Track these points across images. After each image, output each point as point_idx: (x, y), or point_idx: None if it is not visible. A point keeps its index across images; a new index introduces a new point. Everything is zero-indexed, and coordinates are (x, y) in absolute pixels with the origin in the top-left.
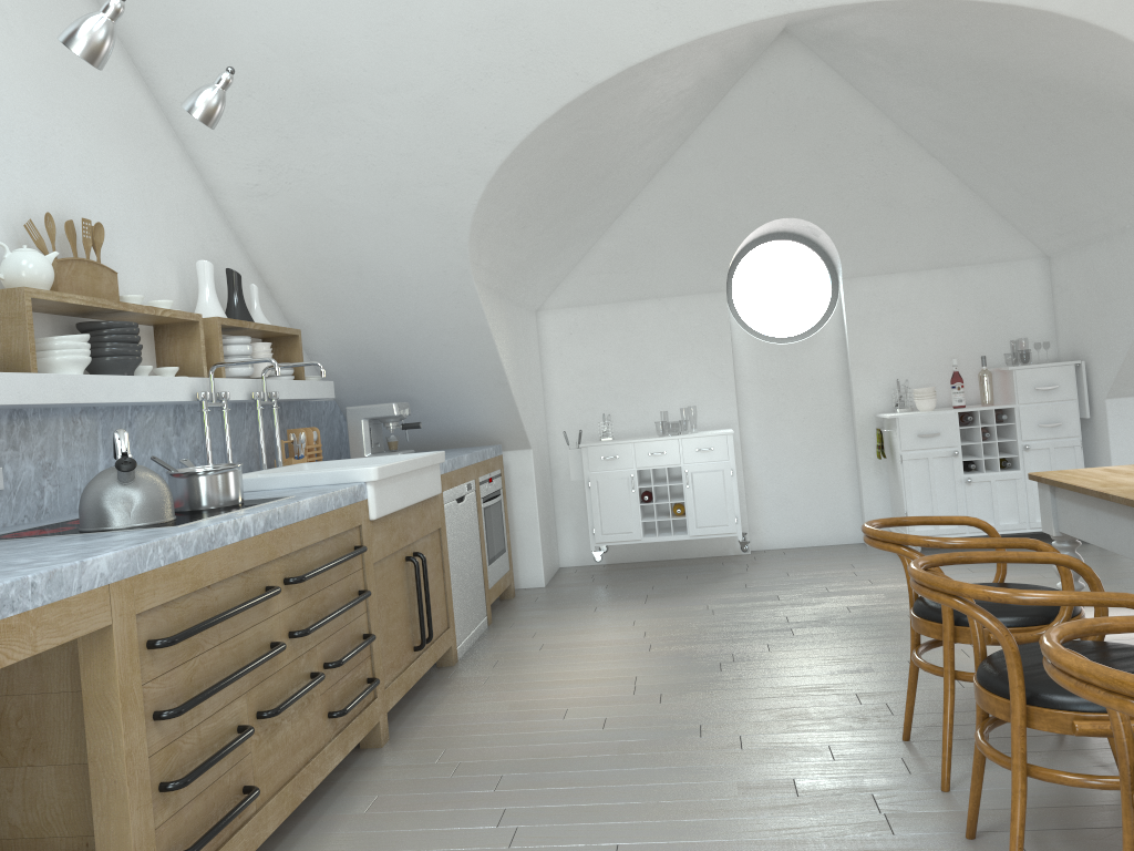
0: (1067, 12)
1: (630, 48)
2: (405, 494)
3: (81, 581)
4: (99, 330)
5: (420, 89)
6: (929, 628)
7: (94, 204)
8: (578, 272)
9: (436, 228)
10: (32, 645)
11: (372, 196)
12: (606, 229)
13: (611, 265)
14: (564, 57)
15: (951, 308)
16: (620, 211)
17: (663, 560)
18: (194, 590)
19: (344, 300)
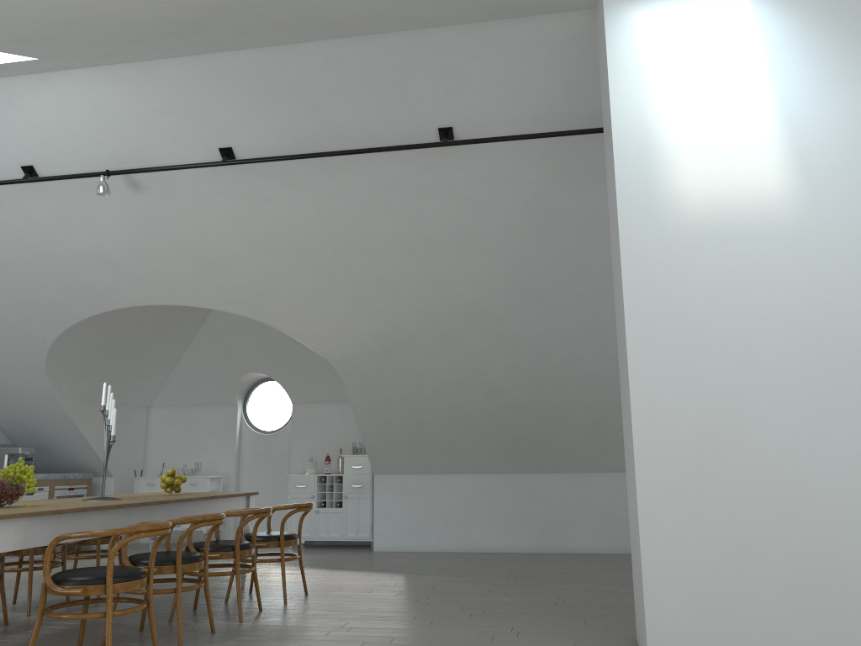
0: (237, 313)
1: (80, 313)
2: None
3: None
4: None
5: (7, 321)
6: None
7: None
8: (164, 389)
9: (32, 372)
10: None
11: (2, 358)
12: (171, 371)
13: (179, 388)
14: (57, 314)
15: (341, 423)
16: (174, 363)
17: None
18: None
19: (4, 399)
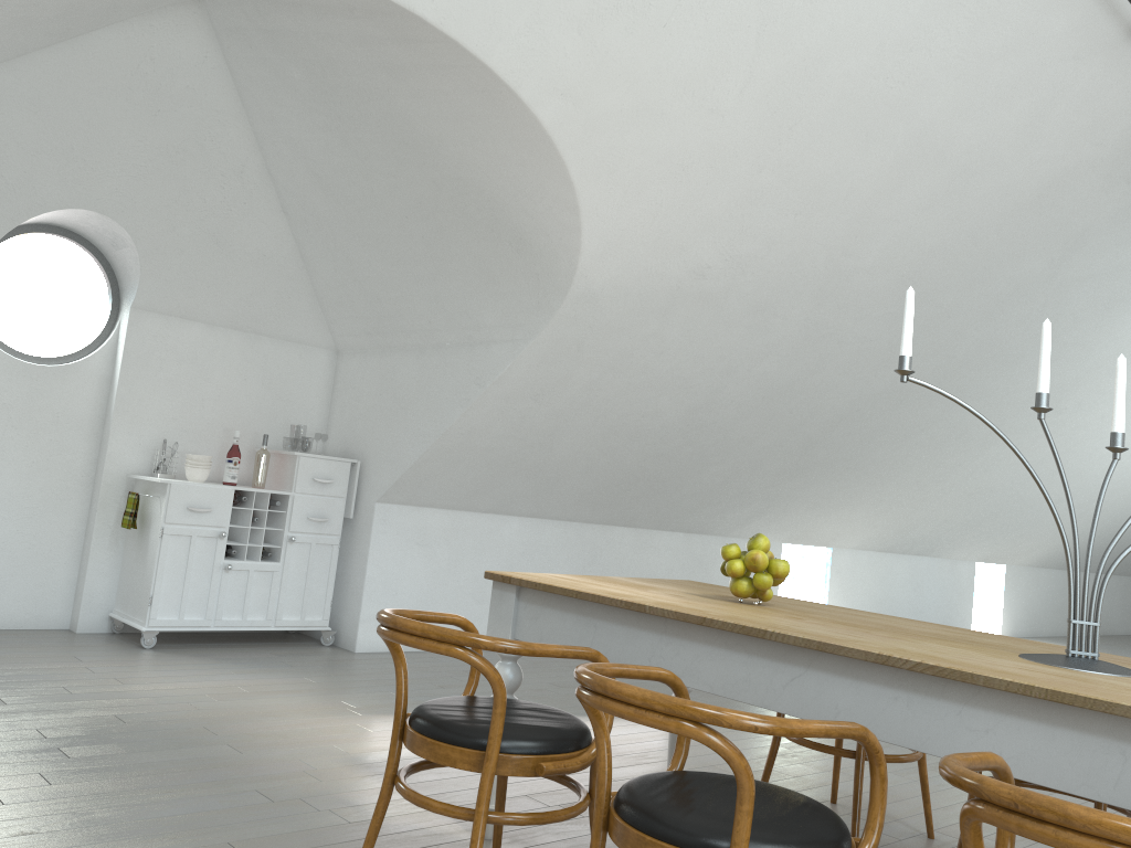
0: (546, 125)
1: None
2: None
3: None
4: None
5: None
6: (457, 756)
7: None
8: None
9: None
10: None
11: None
12: None
13: None
14: None
15: (239, 376)
16: None
17: None
18: None
19: None
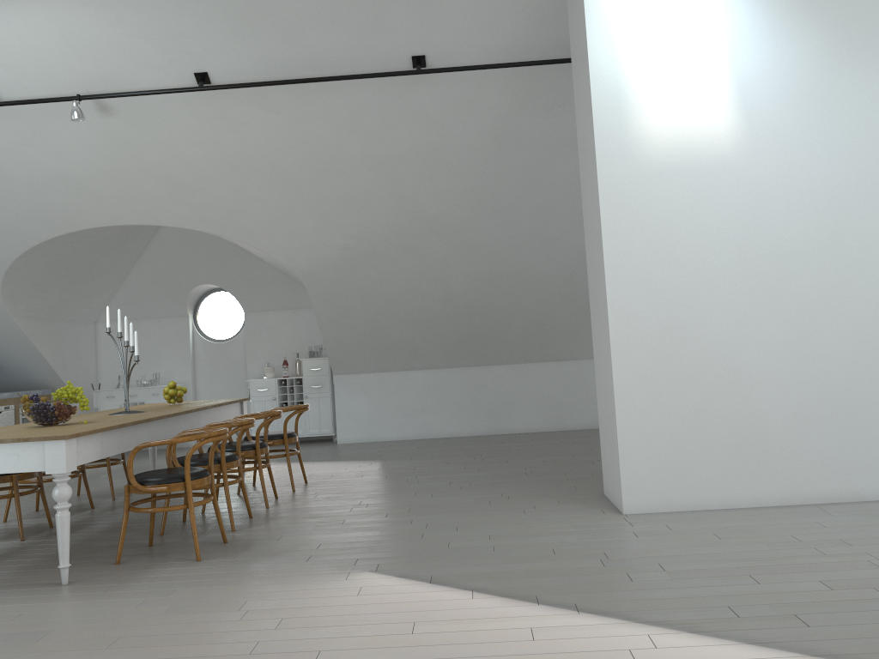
0: (206, 231)
1: (41, 235)
2: None
3: None
4: None
5: None
6: None
7: None
8: (112, 304)
9: None
10: None
11: None
12: (119, 286)
13: (127, 302)
14: (16, 236)
15: (294, 329)
16: (122, 278)
17: None
18: None
19: None
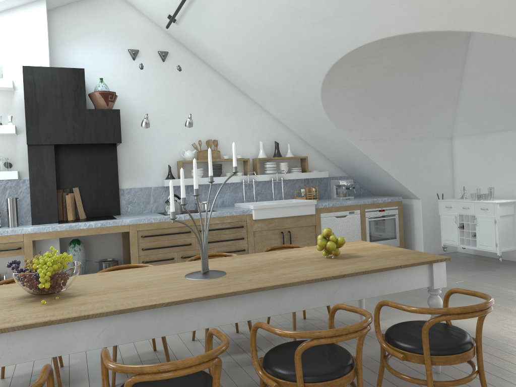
0: (438, 29)
1: (320, 70)
2: (279, 213)
3: (121, 223)
4: None
5: (288, 89)
6: None
7: (221, 133)
8: (457, 121)
9: (325, 125)
10: (108, 231)
11: (304, 117)
12: (456, 104)
13: (469, 118)
14: (308, 75)
15: None
16: (455, 96)
17: (497, 258)
18: (157, 228)
19: (324, 145)
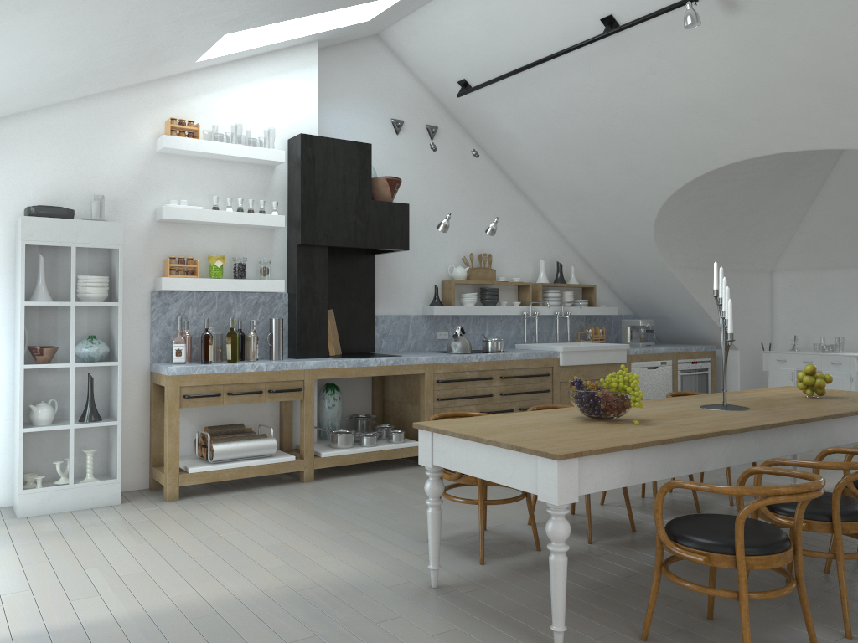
0: None
1: (683, 176)
2: (589, 359)
3: (416, 361)
4: (483, 290)
5: (611, 193)
6: None
7: (494, 245)
8: (788, 251)
9: (642, 244)
10: (401, 372)
11: (611, 231)
12: (795, 229)
13: (806, 248)
14: (658, 180)
15: None
16: (798, 220)
17: None
18: (455, 371)
19: (619, 271)
